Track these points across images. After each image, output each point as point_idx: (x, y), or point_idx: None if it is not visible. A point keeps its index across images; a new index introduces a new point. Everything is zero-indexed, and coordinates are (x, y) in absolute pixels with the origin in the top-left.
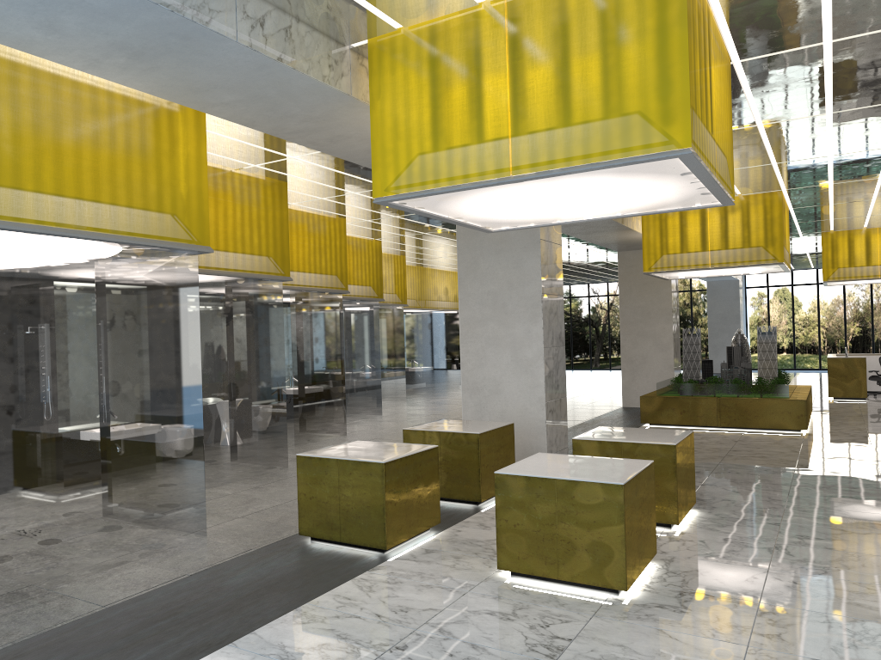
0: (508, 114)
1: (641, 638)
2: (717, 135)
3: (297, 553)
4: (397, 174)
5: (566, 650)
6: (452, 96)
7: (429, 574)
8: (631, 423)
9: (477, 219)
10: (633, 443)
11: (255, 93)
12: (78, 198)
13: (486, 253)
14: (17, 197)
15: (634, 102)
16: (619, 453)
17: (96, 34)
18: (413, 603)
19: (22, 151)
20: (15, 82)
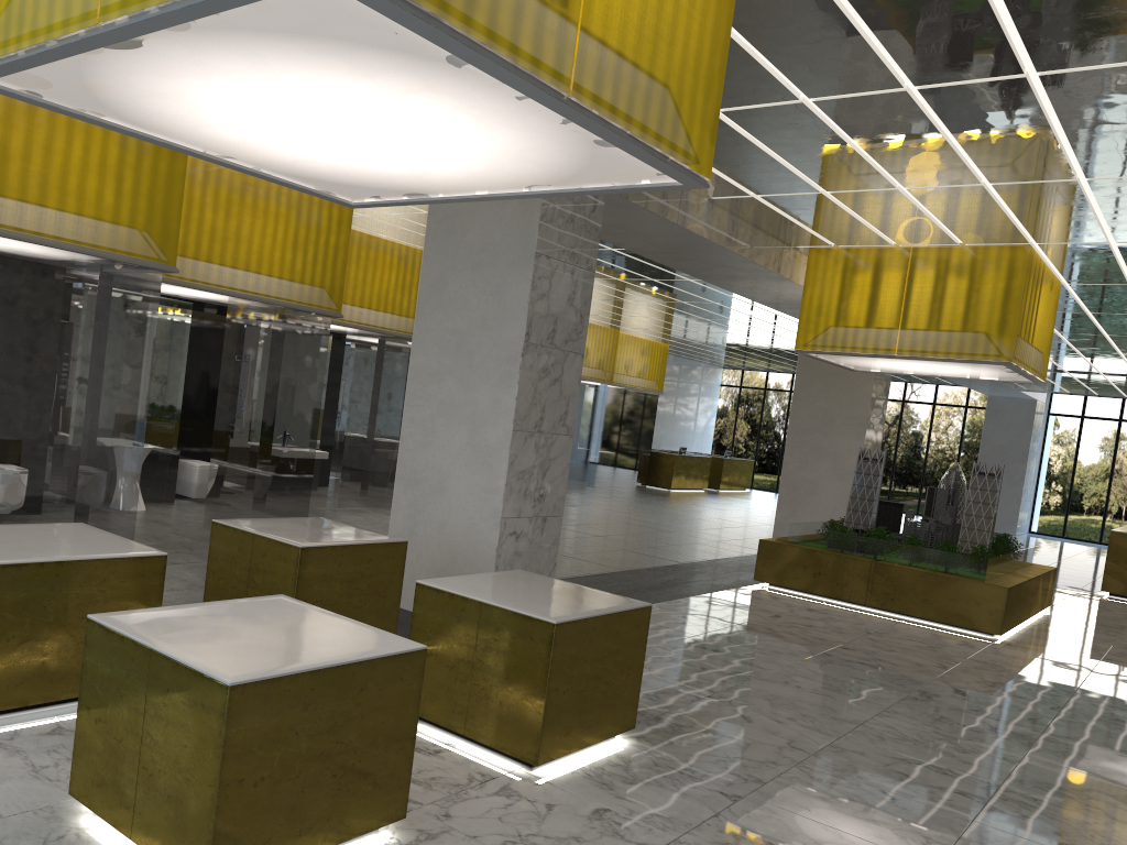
0: None
1: None
2: (595, 6)
3: None
4: None
5: None
6: None
7: None
8: (746, 577)
9: (269, 166)
10: (497, 607)
11: None
12: None
13: (460, 266)
14: None
15: None
16: (474, 620)
17: None
18: None
19: None
20: None
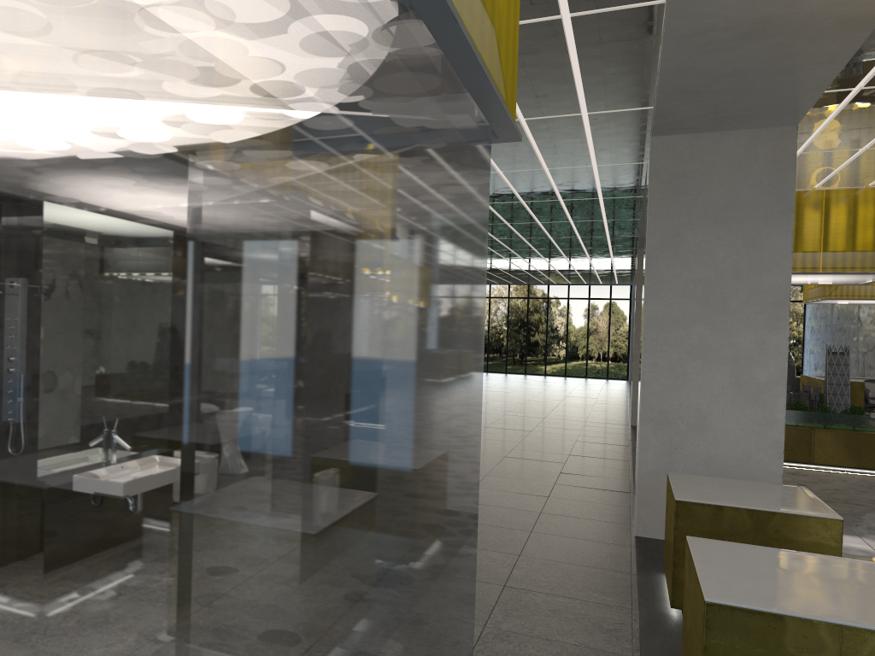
0: None
1: None
2: None
3: None
4: None
5: None
6: None
7: None
8: None
9: None
10: None
11: None
12: None
13: (698, 222)
14: None
15: None
16: None
17: None
18: None
19: None
20: None
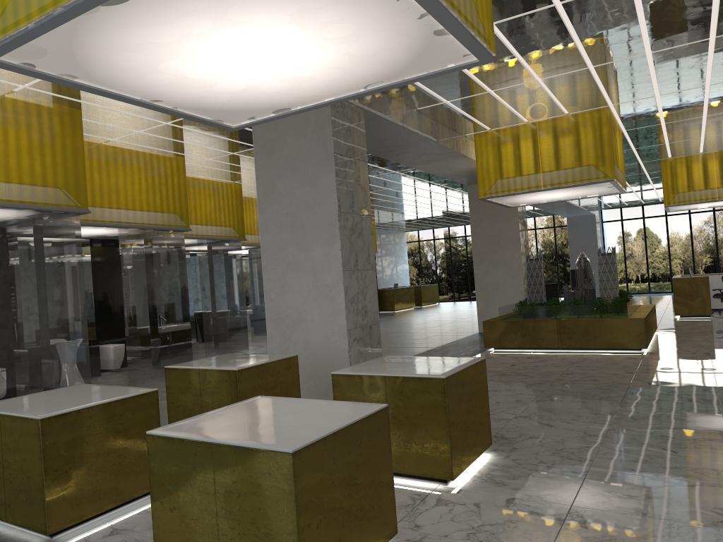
0: None
1: None
2: None
3: None
4: None
5: None
6: None
7: None
8: (477, 348)
9: (185, 103)
10: (397, 376)
11: None
12: None
13: (283, 172)
14: None
15: None
16: (382, 390)
17: None
18: None
19: None
20: None
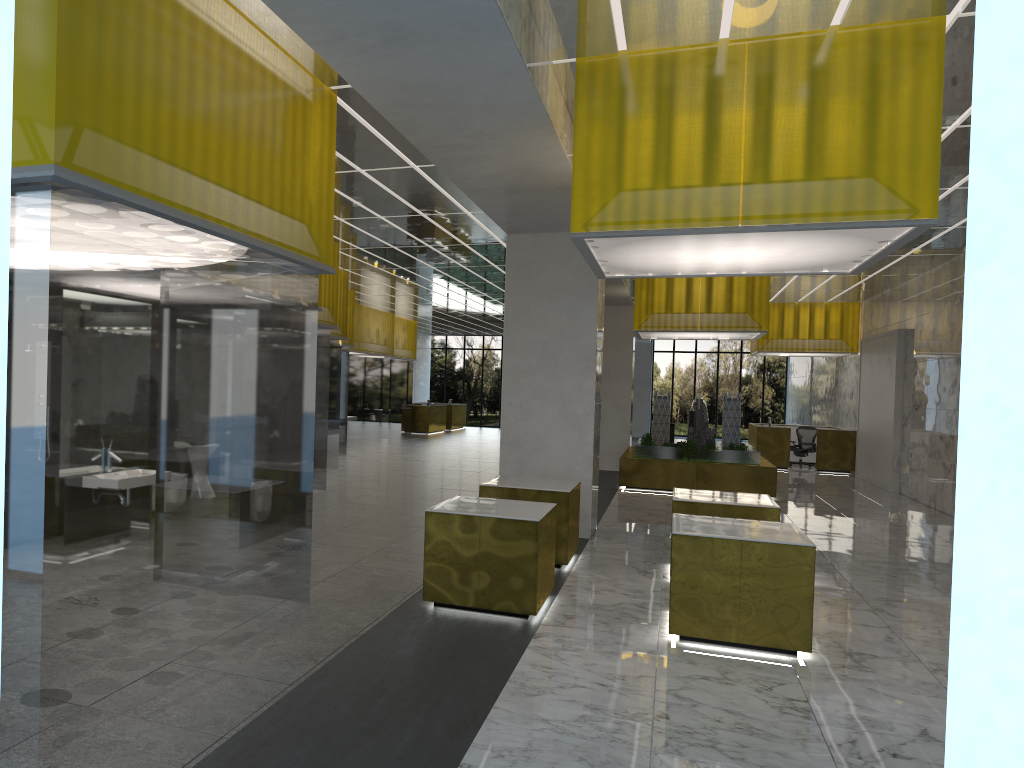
0: (741, 161)
1: (864, 697)
2: None
3: (434, 620)
4: (603, 210)
5: (814, 711)
6: (676, 134)
7: (598, 640)
8: (604, 485)
9: (617, 264)
10: (737, 505)
11: (460, 99)
12: (247, 195)
13: (538, 298)
14: (204, 187)
15: (881, 167)
16: (721, 515)
17: (383, 9)
18: (619, 671)
19: (210, 132)
20: (208, 44)
